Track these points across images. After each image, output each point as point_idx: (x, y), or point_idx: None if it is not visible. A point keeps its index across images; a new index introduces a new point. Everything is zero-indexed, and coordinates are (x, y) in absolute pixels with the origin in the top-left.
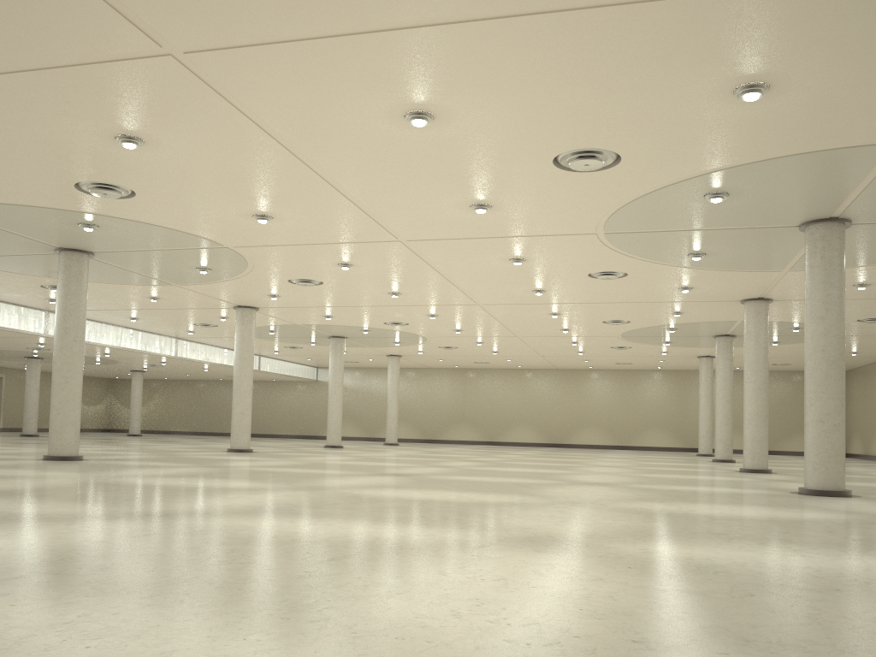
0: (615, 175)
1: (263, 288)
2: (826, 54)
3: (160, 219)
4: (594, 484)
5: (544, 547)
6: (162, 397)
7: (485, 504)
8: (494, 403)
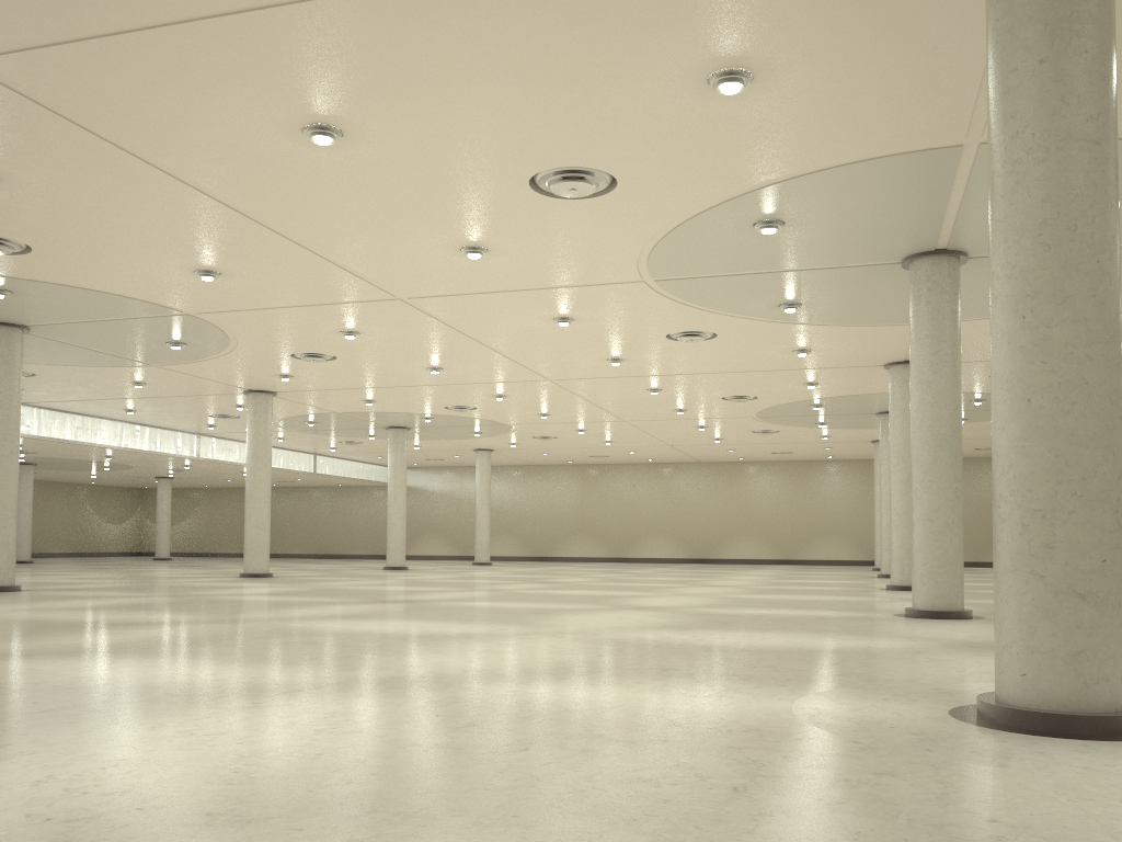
0: (622, 202)
1: (265, 367)
2: (801, 25)
3: (82, 280)
4: (643, 609)
5: (379, 691)
6: (205, 510)
7: (432, 636)
8: (621, 508)
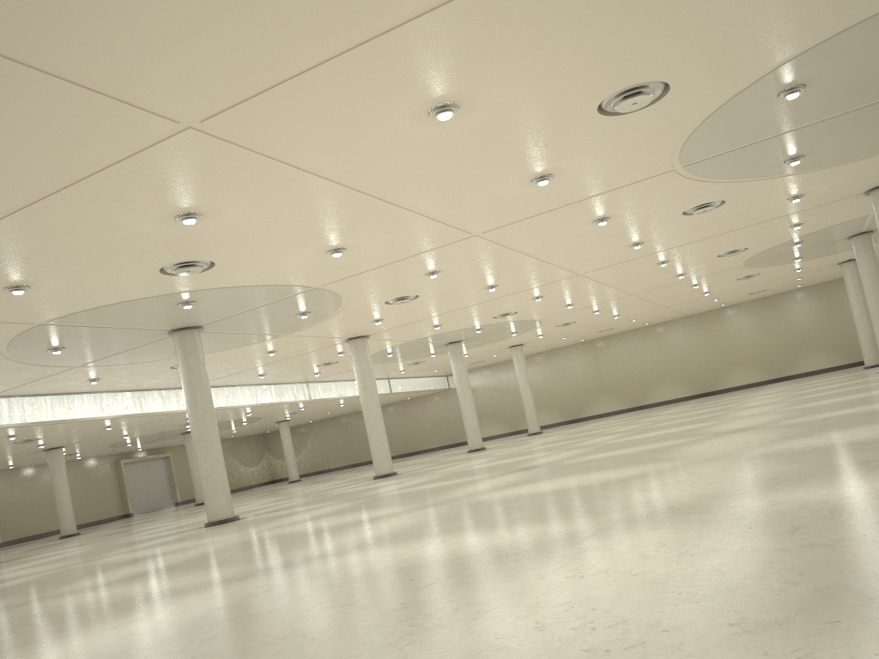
0: (670, 104)
1: (364, 316)
2: None
3: (245, 279)
4: (737, 431)
5: (660, 522)
6: (312, 439)
7: (611, 482)
8: (631, 367)
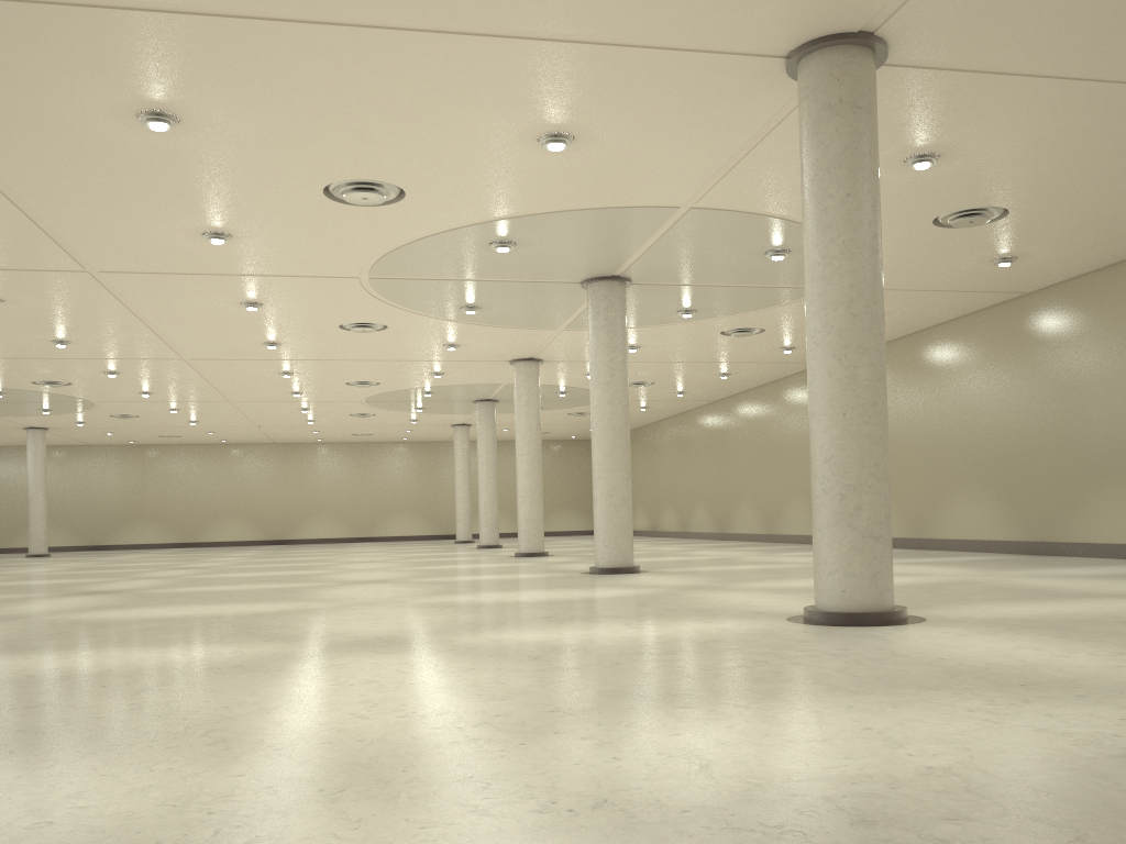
0: (395, 213)
1: None
2: (631, 115)
3: None
4: (370, 582)
5: (384, 649)
6: None
7: (264, 614)
8: (190, 491)
